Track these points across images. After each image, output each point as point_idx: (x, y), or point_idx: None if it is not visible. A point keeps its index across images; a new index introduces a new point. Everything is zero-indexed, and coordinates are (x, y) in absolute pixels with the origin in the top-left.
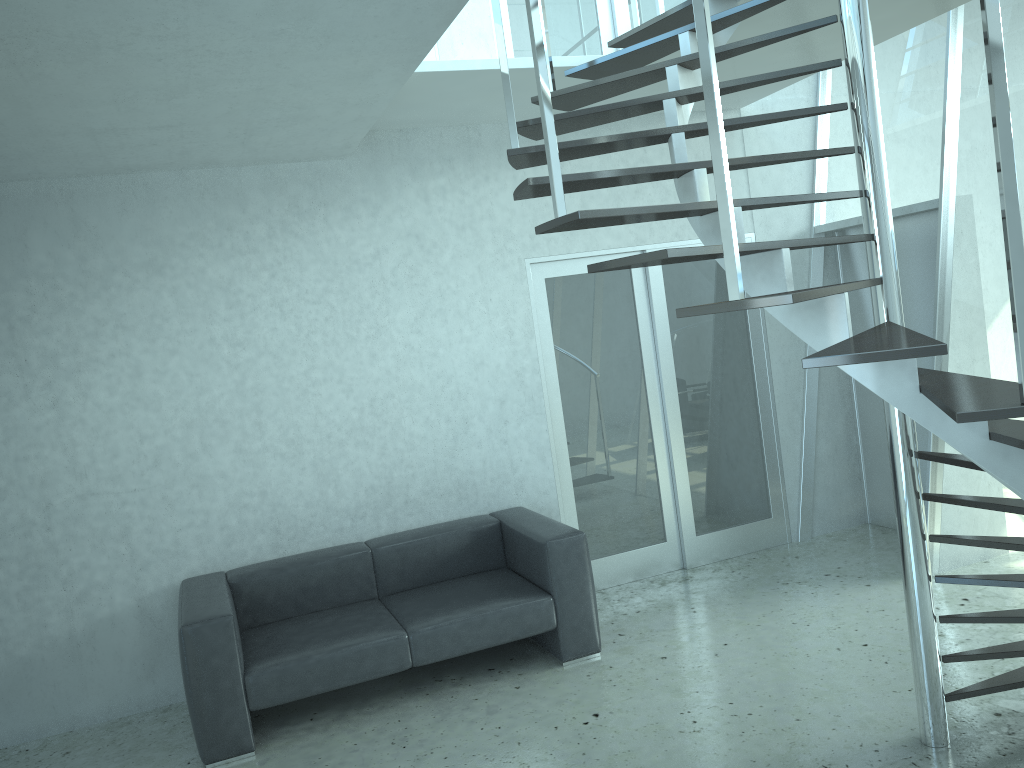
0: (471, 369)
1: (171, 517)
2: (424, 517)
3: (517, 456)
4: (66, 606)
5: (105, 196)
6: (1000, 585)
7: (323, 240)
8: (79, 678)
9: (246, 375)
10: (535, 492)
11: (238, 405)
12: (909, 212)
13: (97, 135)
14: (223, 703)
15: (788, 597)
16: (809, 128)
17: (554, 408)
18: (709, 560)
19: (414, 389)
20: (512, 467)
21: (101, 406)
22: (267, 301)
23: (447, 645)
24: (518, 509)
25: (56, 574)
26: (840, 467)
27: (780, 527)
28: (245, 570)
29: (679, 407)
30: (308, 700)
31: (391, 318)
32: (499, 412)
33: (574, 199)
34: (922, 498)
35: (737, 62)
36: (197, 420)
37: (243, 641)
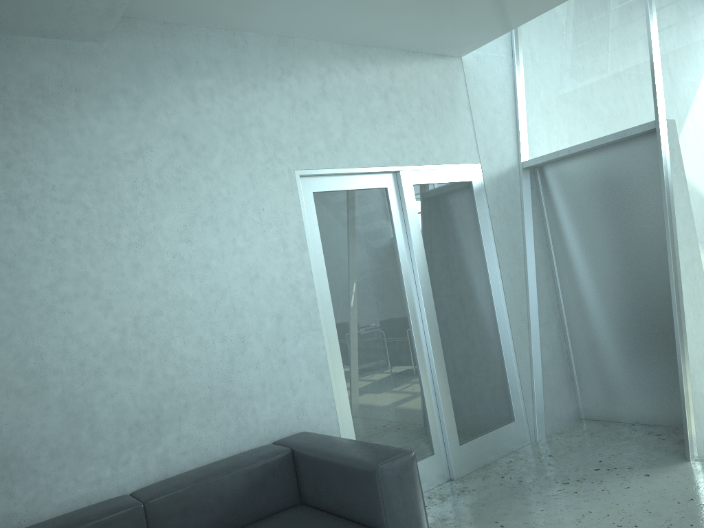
0: (246, 282)
1: None
2: (200, 455)
3: (296, 376)
4: None
5: None
6: None
7: (75, 130)
8: None
9: None
10: (316, 414)
11: None
12: (623, 136)
13: None
14: None
15: (583, 497)
16: (510, 81)
17: (328, 324)
18: (472, 468)
19: (185, 305)
20: (292, 389)
21: None
22: (0, 196)
23: None
24: (306, 434)
25: None
26: (558, 370)
27: (522, 429)
28: None
29: (437, 320)
30: None
31: (157, 224)
32: (276, 329)
33: (336, 117)
34: None
35: None
36: None
37: None
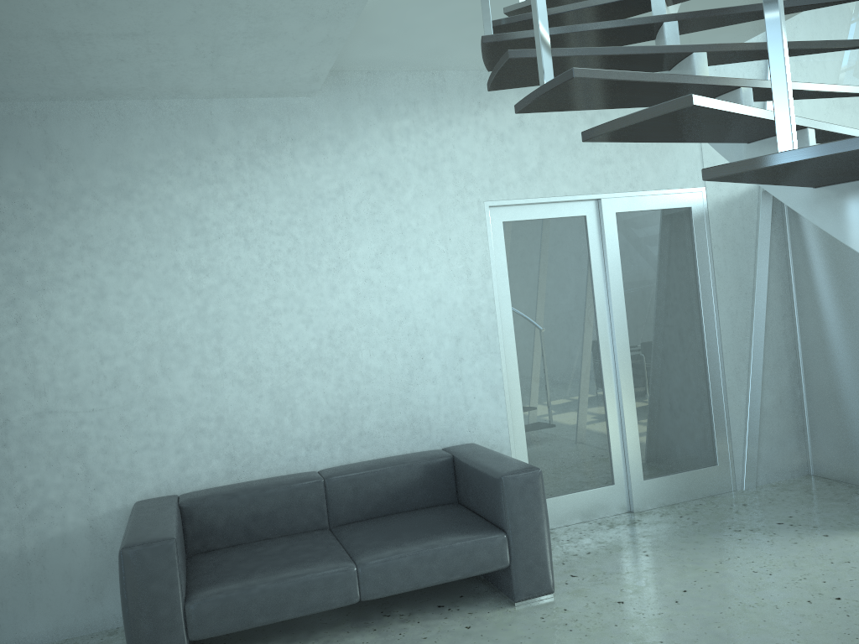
0: (429, 306)
1: (127, 438)
2: (378, 450)
3: (471, 393)
4: (18, 523)
5: (78, 120)
6: None
7: (289, 174)
8: (27, 597)
9: (208, 301)
10: (487, 430)
11: (199, 330)
12: None
13: (61, 41)
14: (161, 632)
15: (743, 544)
16: None
17: (508, 348)
18: (656, 504)
19: (372, 323)
20: (466, 404)
21: (63, 325)
22: (232, 230)
23: (397, 580)
24: (471, 445)
25: (10, 491)
26: (784, 418)
27: (725, 475)
28: (197, 494)
29: (630, 352)
30: (253, 630)
31: (352, 252)
32: (455, 349)
33: (533, 146)
34: None
35: (704, 4)
36: (158, 343)
37: (190, 566)
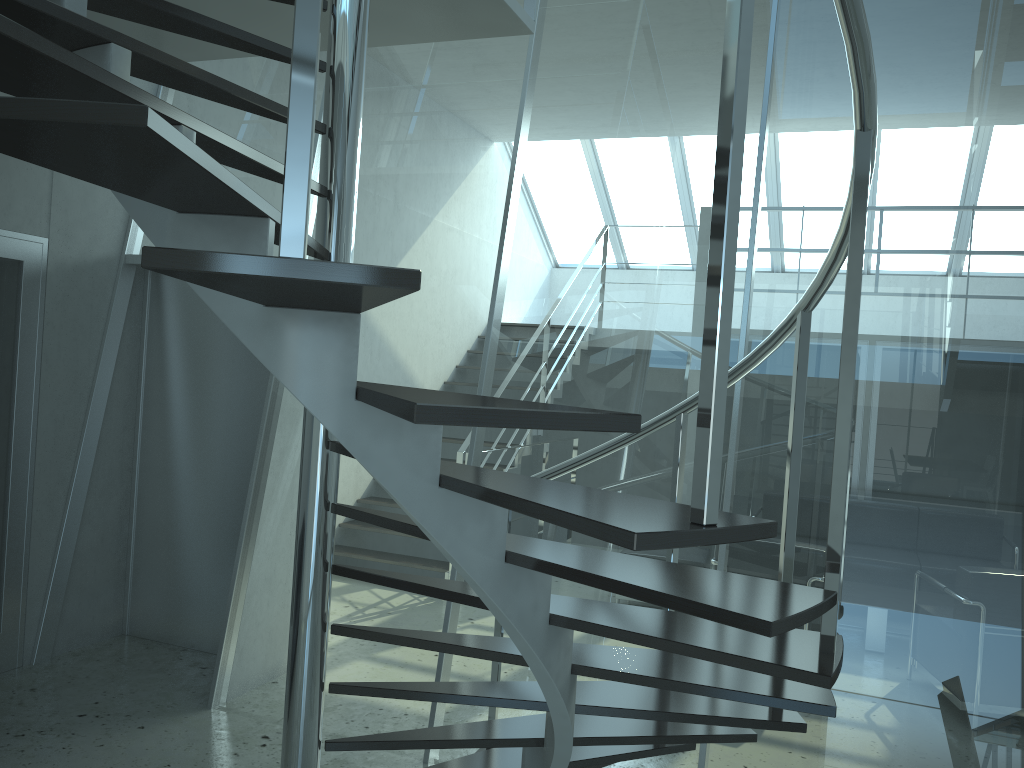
0: None
1: None
2: None
3: None
4: None
5: None
6: (407, 747)
7: None
8: None
9: None
10: None
11: None
12: None
13: None
14: None
15: (28, 759)
16: None
17: None
18: None
19: None
20: None
21: None
22: None
23: None
24: None
25: None
26: (104, 562)
27: (10, 646)
28: None
29: None
30: None
31: None
32: None
33: None
34: (331, 631)
35: None
36: None
37: None
